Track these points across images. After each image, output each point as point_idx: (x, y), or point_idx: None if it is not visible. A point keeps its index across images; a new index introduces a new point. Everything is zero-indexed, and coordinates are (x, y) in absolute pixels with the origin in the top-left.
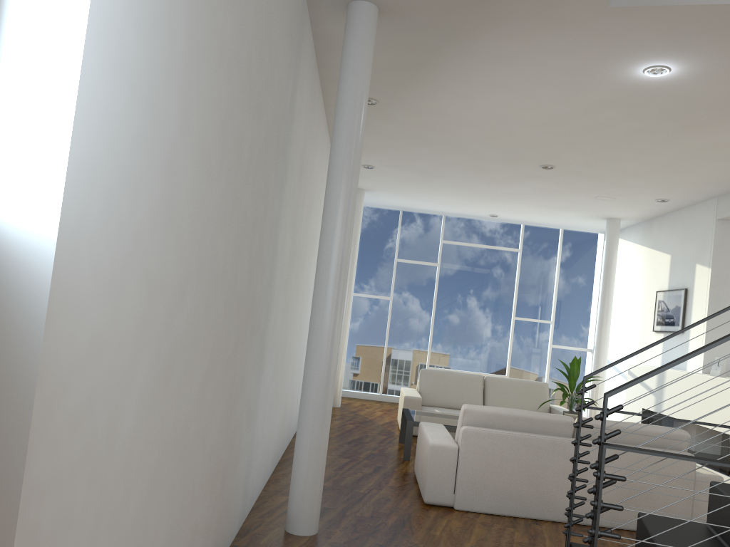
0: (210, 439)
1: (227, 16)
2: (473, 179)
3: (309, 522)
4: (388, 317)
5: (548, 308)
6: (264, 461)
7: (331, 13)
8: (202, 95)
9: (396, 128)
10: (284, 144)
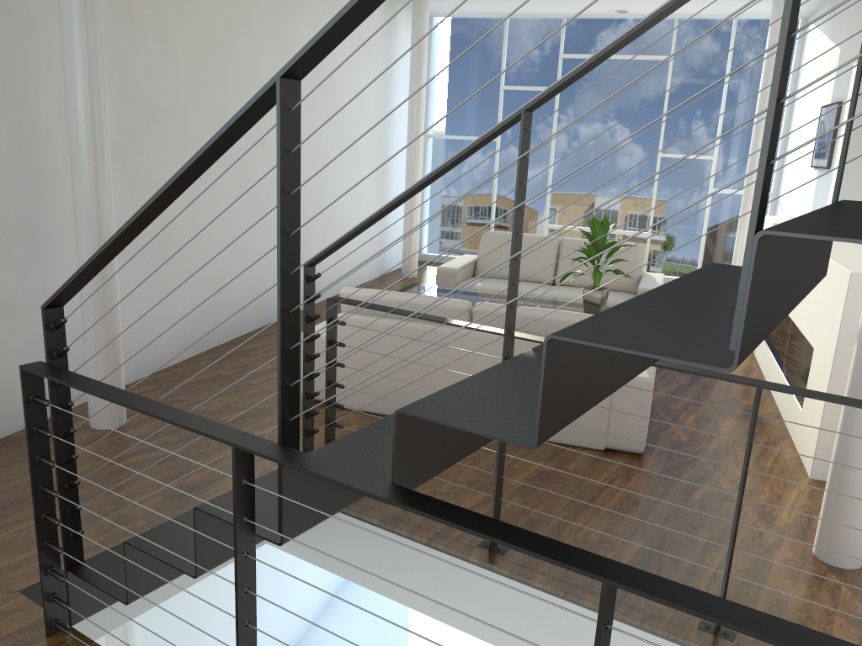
0: None
1: None
2: None
3: (103, 416)
4: (495, 164)
5: (710, 138)
6: (130, 350)
7: None
8: None
9: None
10: None
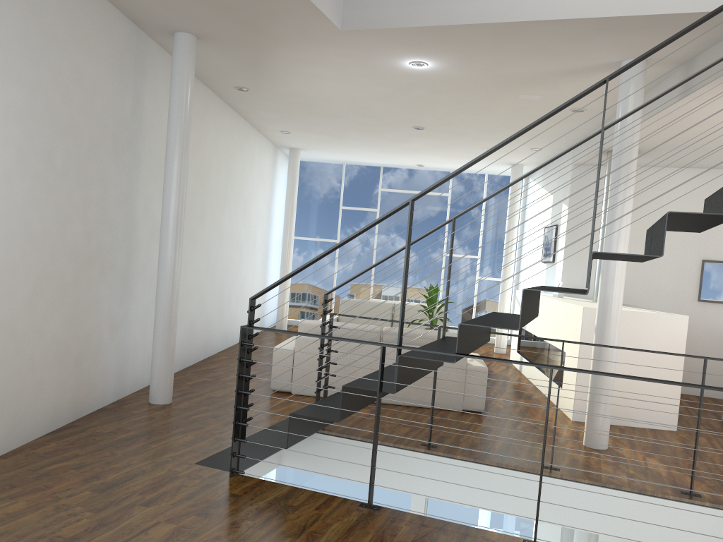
0: (50, 333)
1: (10, 91)
2: (374, 139)
3: (161, 395)
4: (335, 257)
5: (475, 244)
6: None
7: (167, 39)
8: None
9: (279, 105)
10: (128, 140)
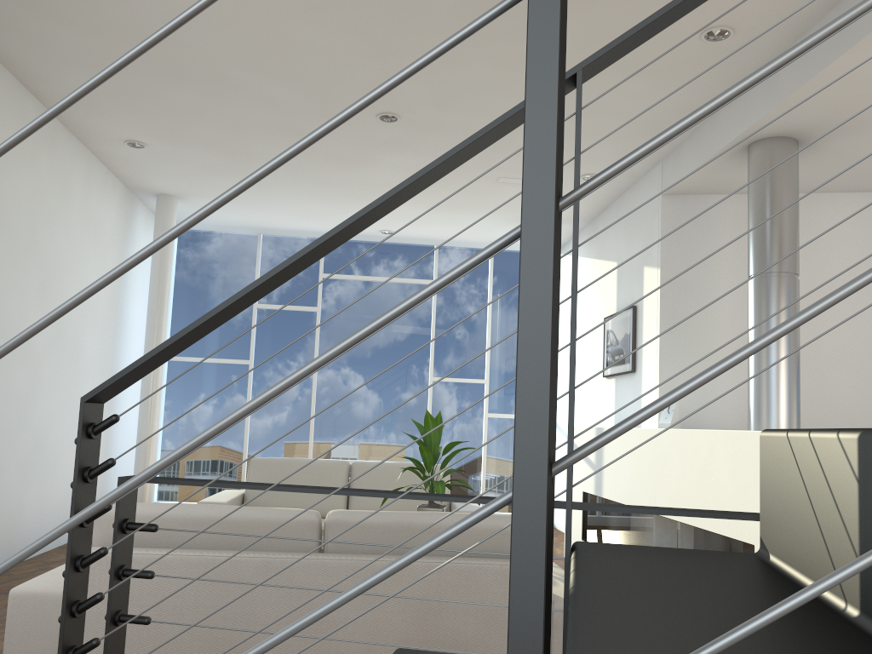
0: None
1: None
2: (305, 158)
3: None
4: (248, 389)
5: (480, 361)
6: None
7: None
8: None
9: (95, 42)
10: None
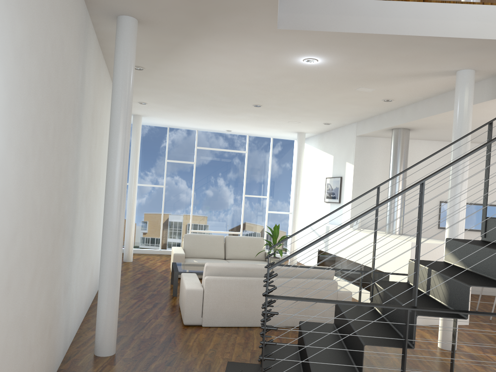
0: (39, 312)
1: (32, 61)
2: (213, 111)
3: (109, 348)
4: (162, 199)
5: (265, 188)
6: (78, 310)
7: (106, 20)
8: (18, 118)
9: (158, 83)
10: (78, 112)
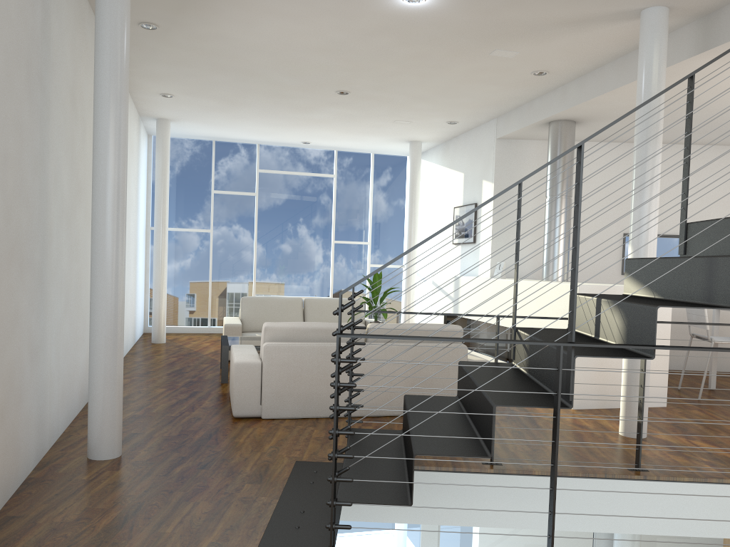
0: None
1: None
2: (277, 106)
3: (110, 446)
4: (210, 250)
5: (365, 230)
6: (65, 398)
7: None
8: None
9: (185, 54)
10: (39, 73)
